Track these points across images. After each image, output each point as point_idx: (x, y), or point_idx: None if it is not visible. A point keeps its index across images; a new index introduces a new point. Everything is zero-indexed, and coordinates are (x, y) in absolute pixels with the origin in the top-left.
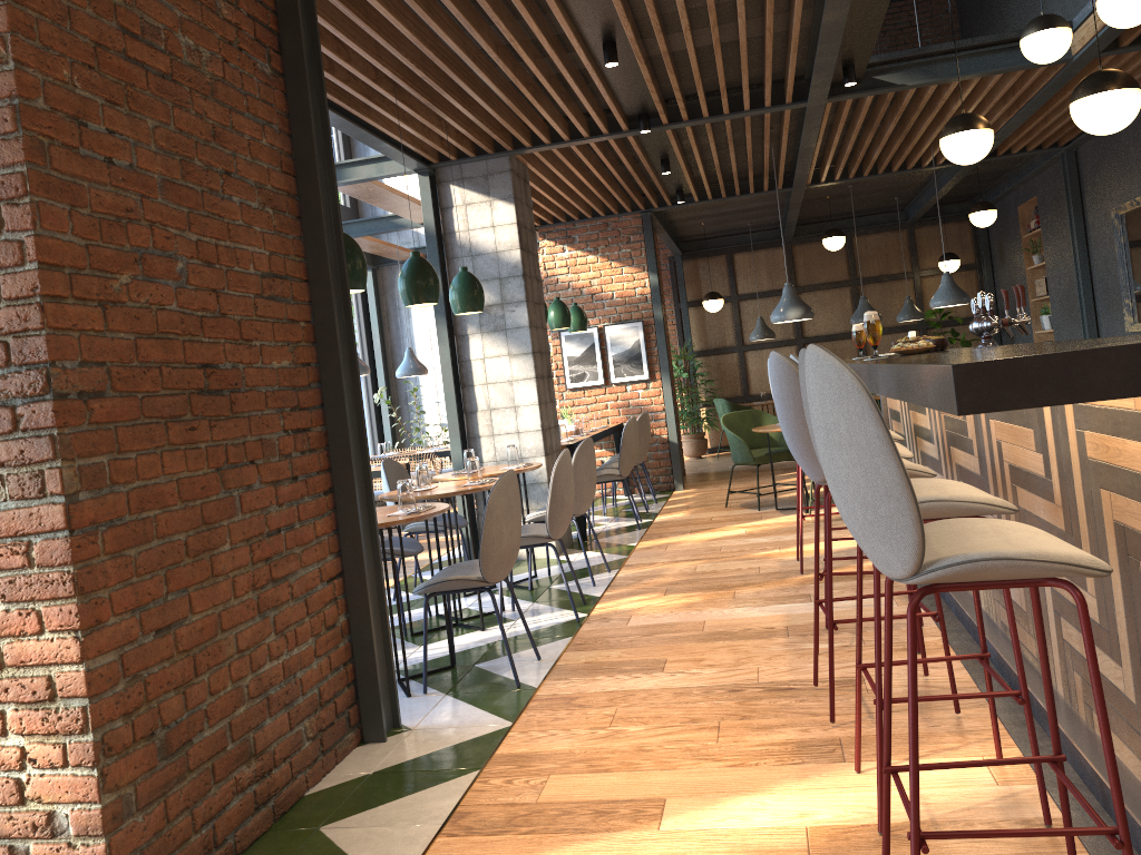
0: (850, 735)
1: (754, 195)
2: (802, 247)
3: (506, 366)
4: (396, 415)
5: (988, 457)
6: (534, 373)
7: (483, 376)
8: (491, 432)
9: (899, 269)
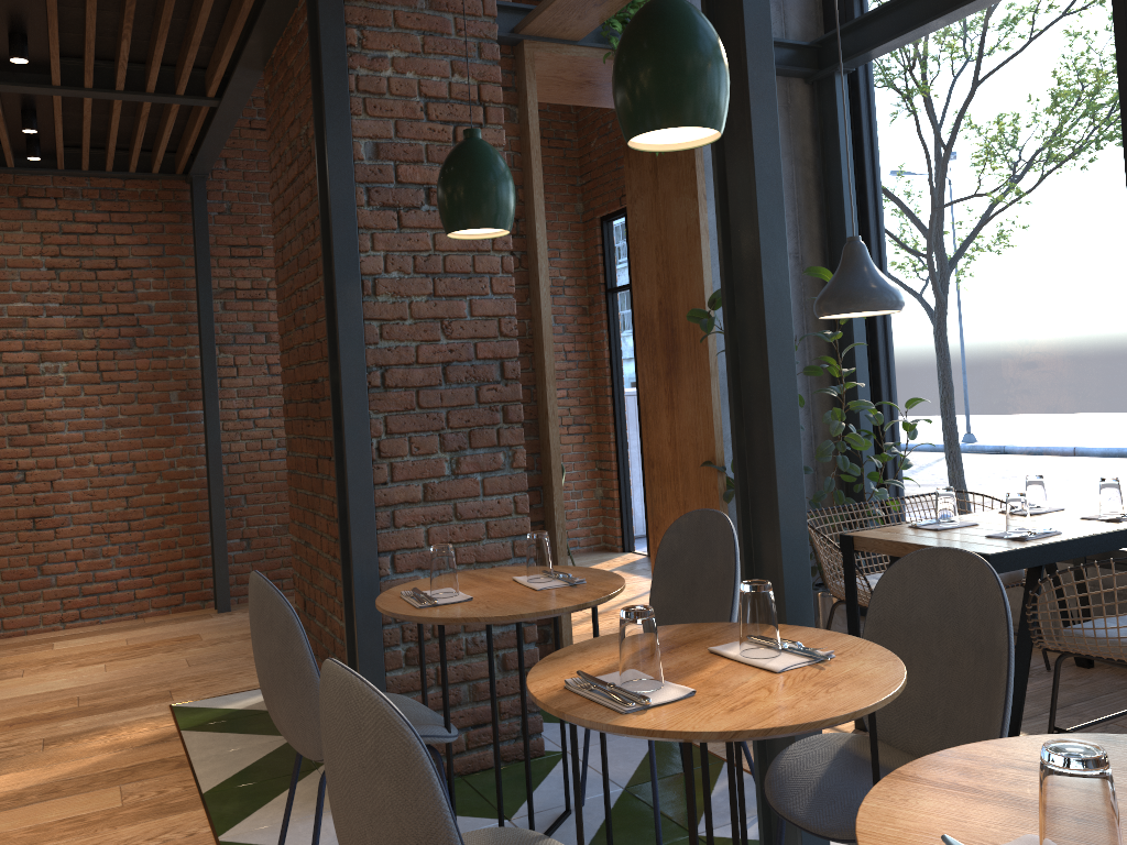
0: None
1: None
2: None
3: None
4: None
5: None
6: None
7: None
8: None
9: None
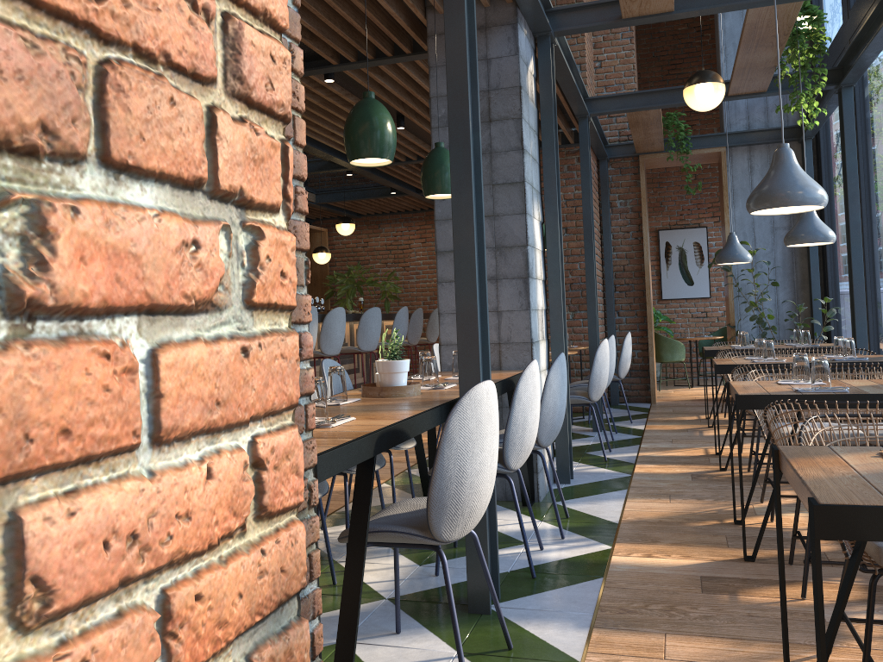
0: None
1: None
2: None
3: None
4: None
5: (356, 345)
6: None
7: None
8: None
9: None
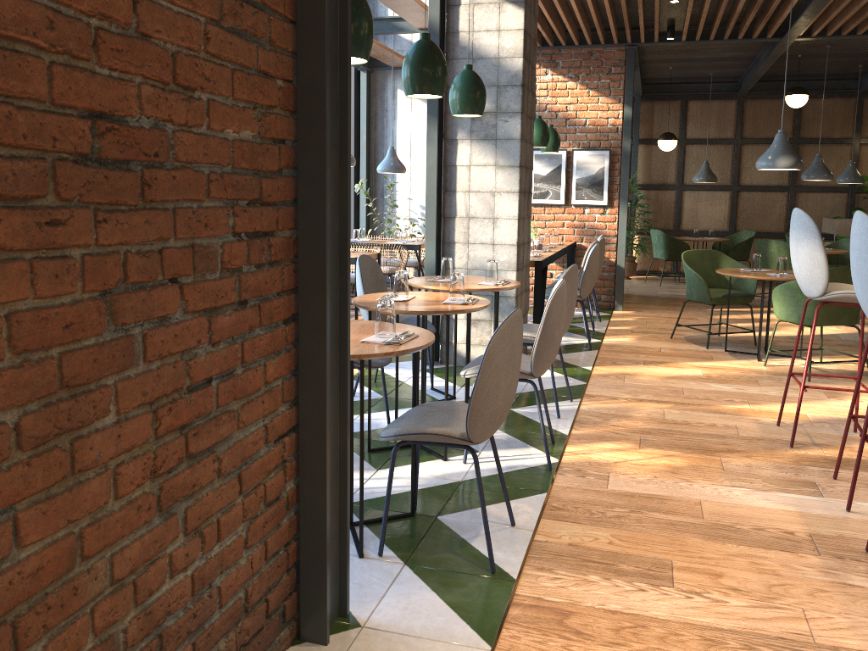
0: None
1: (741, 41)
2: (754, 103)
3: (491, 177)
4: (372, 206)
5: None
6: (518, 187)
7: (466, 184)
8: (467, 240)
9: (841, 135)
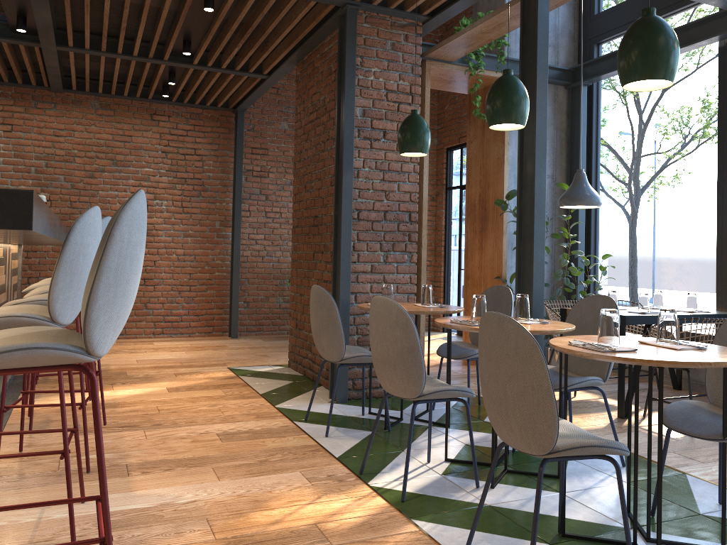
0: (89, 410)
1: None
2: None
3: None
4: None
5: None
6: None
7: None
8: None
9: None
